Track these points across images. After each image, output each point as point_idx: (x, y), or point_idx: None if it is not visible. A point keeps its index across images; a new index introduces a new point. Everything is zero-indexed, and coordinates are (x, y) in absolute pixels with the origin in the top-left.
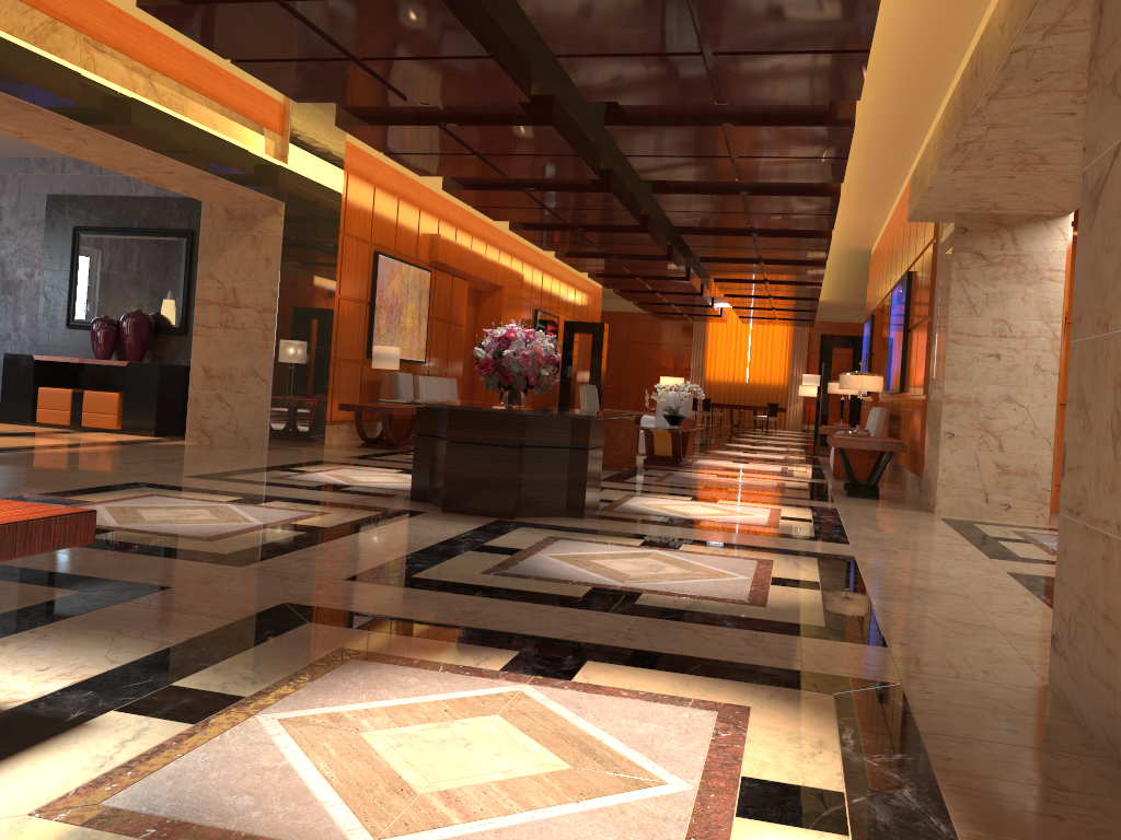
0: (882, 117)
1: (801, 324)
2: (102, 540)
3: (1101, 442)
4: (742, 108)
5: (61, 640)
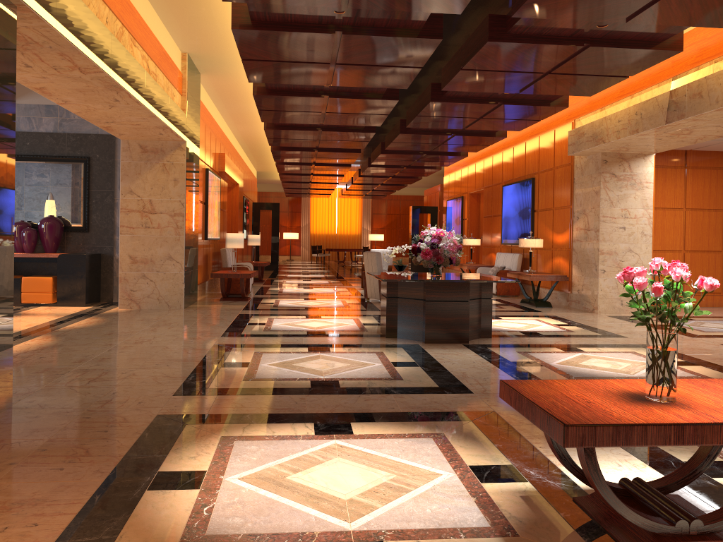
0: None
1: (376, 197)
2: (358, 388)
3: None
4: (514, 95)
5: (567, 449)
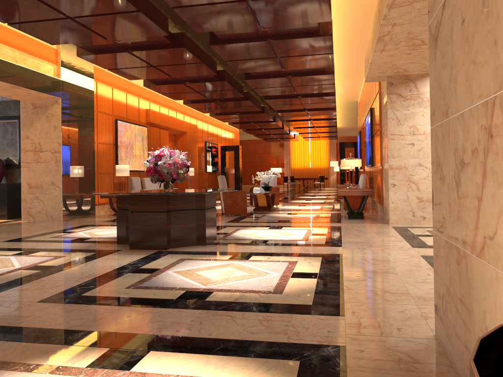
0: (351, 34)
1: (332, 138)
2: None
3: (450, 187)
4: (276, 31)
5: None
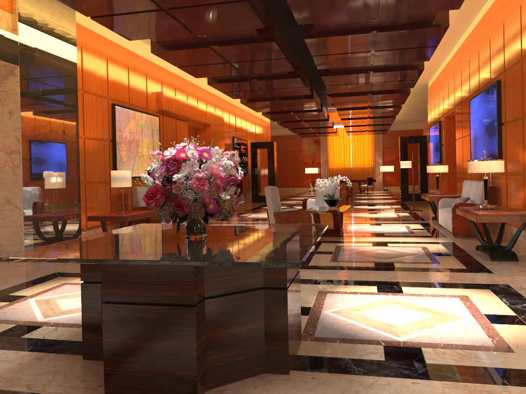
0: None
1: (380, 132)
2: None
3: None
4: None
5: None
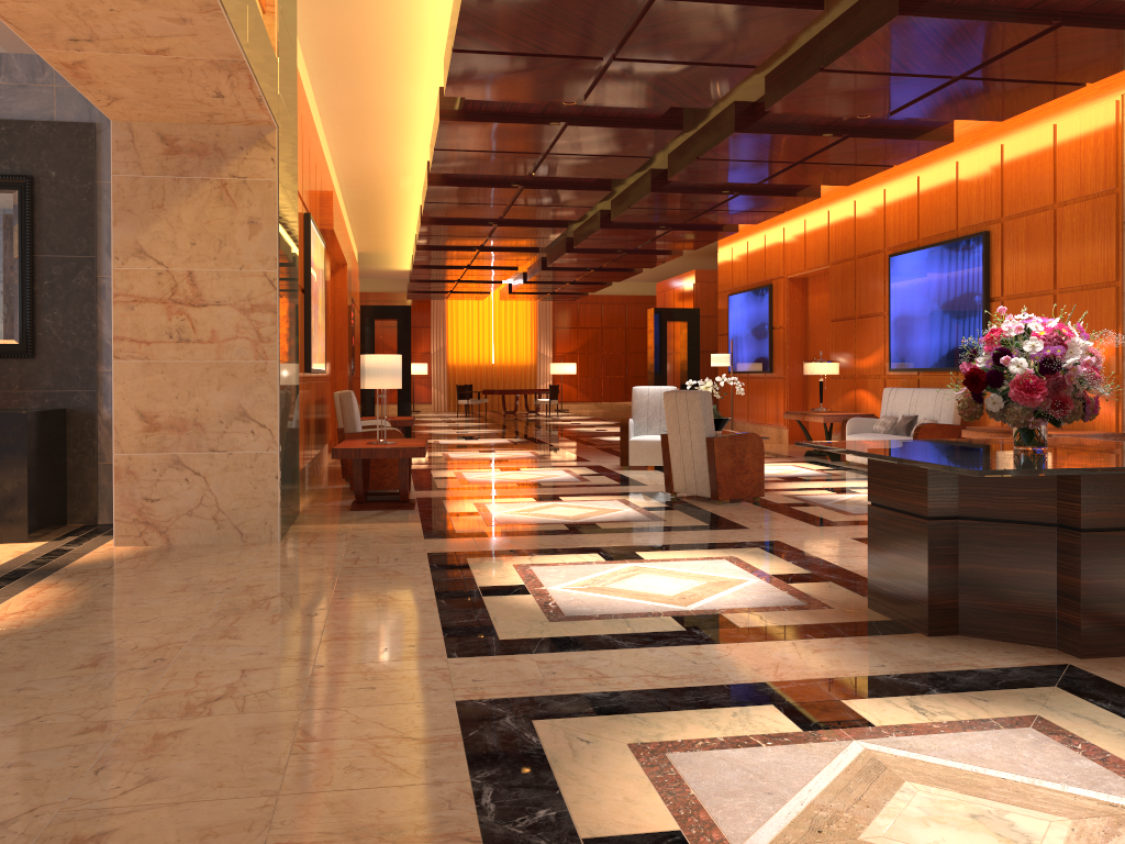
0: None
1: (568, 298)
2: None
3: None
4: None
5: None
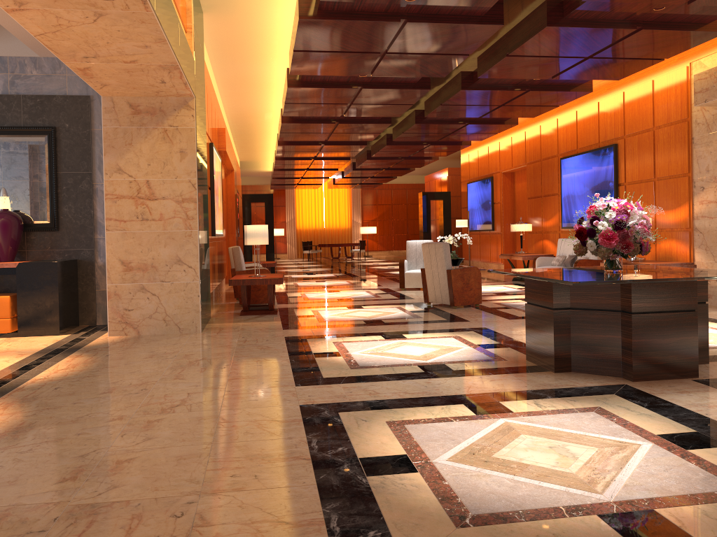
0: None
1: (370, 186)
2: None
3: None
4: (663, 14)
5: None
